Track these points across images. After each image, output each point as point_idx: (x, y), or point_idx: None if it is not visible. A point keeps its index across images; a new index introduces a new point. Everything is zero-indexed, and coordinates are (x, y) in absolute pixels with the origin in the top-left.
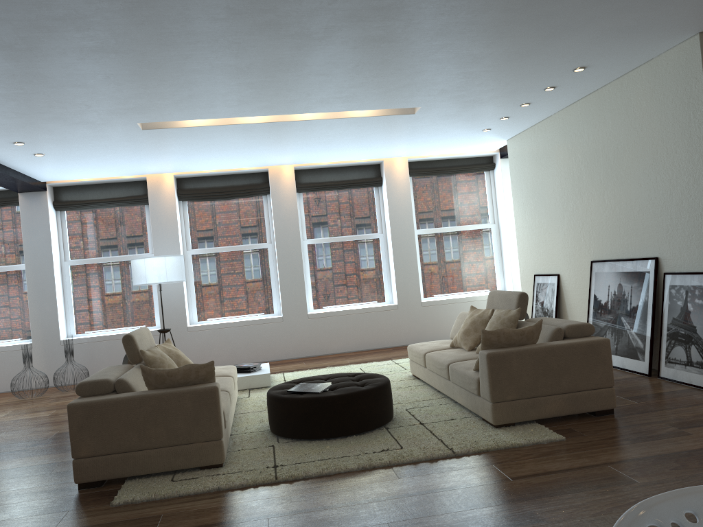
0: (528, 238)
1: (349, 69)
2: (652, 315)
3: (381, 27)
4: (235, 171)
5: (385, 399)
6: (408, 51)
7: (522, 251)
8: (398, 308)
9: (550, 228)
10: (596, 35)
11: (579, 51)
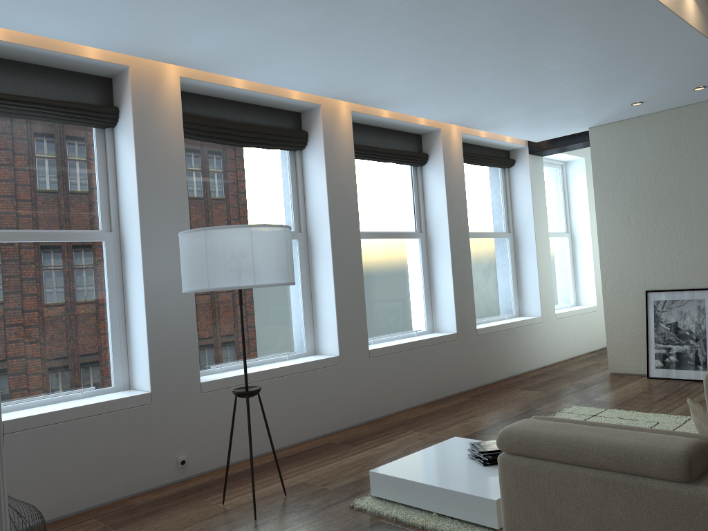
0: (634, 246)
1: None
2: None
3: None
4: (275, 97)
5: None
6: None
7: (614, 263)
8: (458, 338)
9: (697, 233)
10: None
11: None
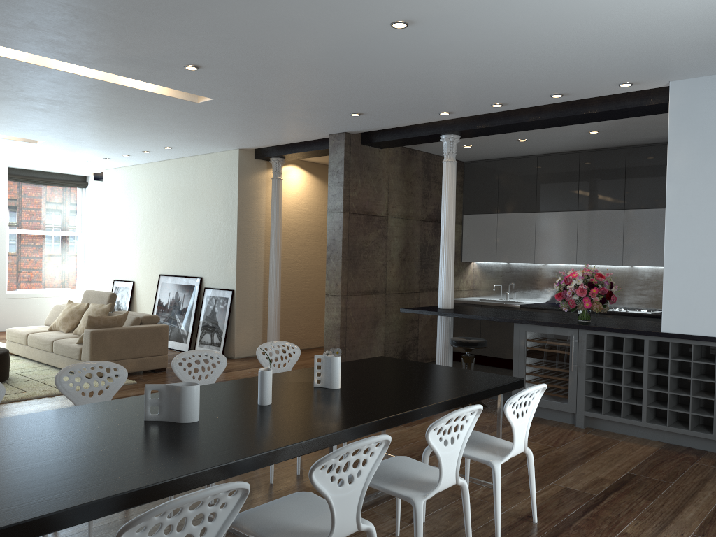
0: (113, 251)
1: (3, 115)
2: (195, 314)
3: (45, 105)
4: None
5: (7, 363)
6: (56, 117)
7: (106, 260)
8: None
9: (132, 246)
10: (182, 137)
11: (170, 141)
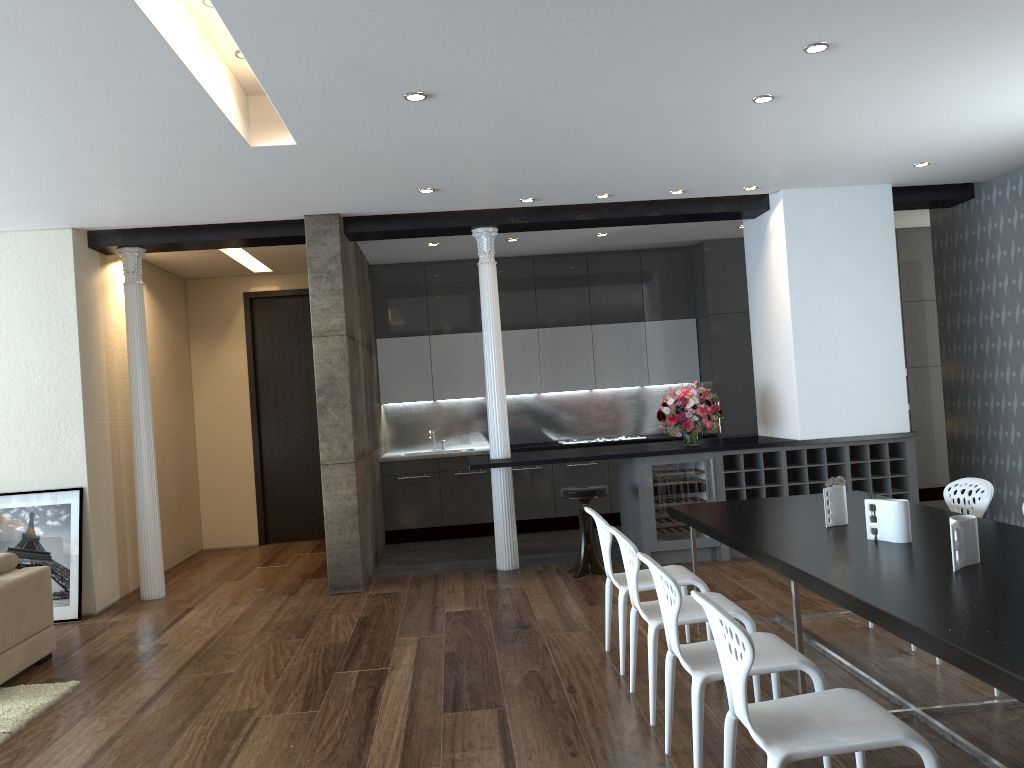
0: None
1: None
2: None
3: None
4: None
5: None
6: None
7: None
8: None
9: None
10: (17, 200)
11: None
